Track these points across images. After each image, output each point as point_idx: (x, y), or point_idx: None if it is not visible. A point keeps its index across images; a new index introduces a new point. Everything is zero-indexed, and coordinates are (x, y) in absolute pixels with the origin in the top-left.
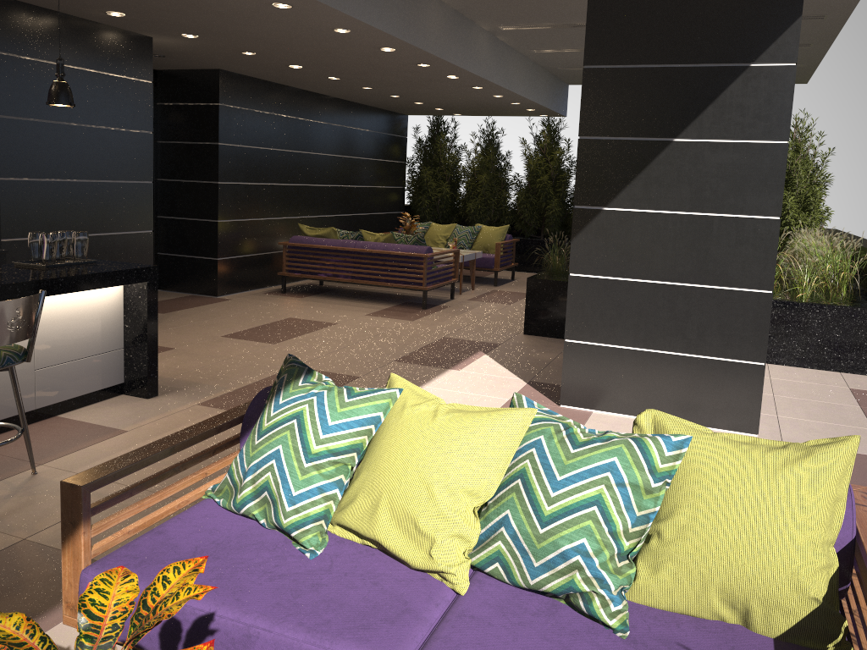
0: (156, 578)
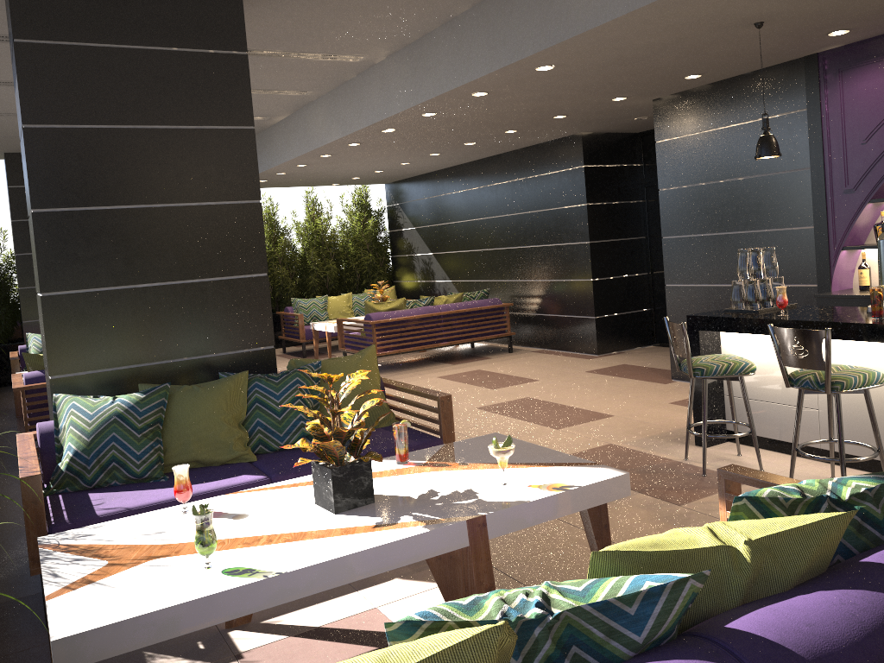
0: (342, 374)
